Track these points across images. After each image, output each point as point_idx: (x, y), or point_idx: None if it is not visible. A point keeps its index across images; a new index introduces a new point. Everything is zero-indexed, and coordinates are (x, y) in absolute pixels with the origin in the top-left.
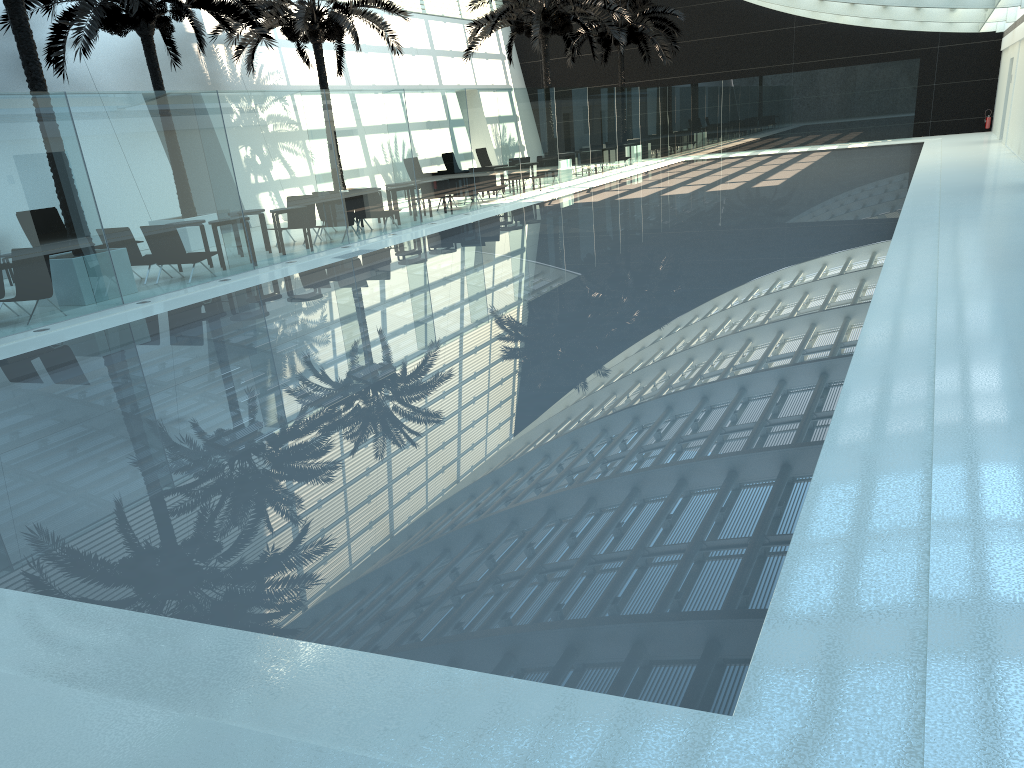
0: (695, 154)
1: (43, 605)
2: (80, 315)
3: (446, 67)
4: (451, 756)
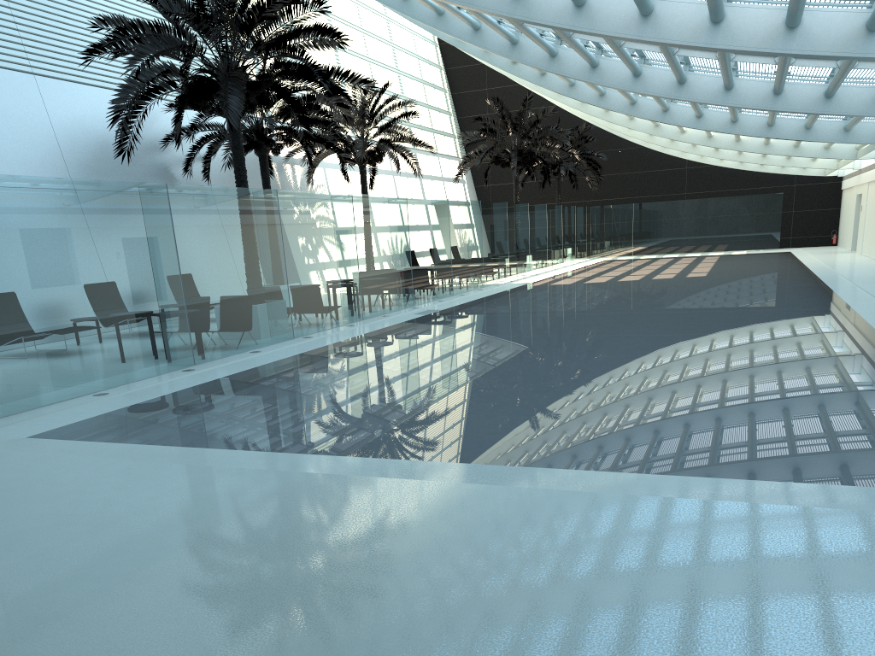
0: (612, 256)
1: (552, 471)
2: (271, 344)
3: (428, 187)
4: None
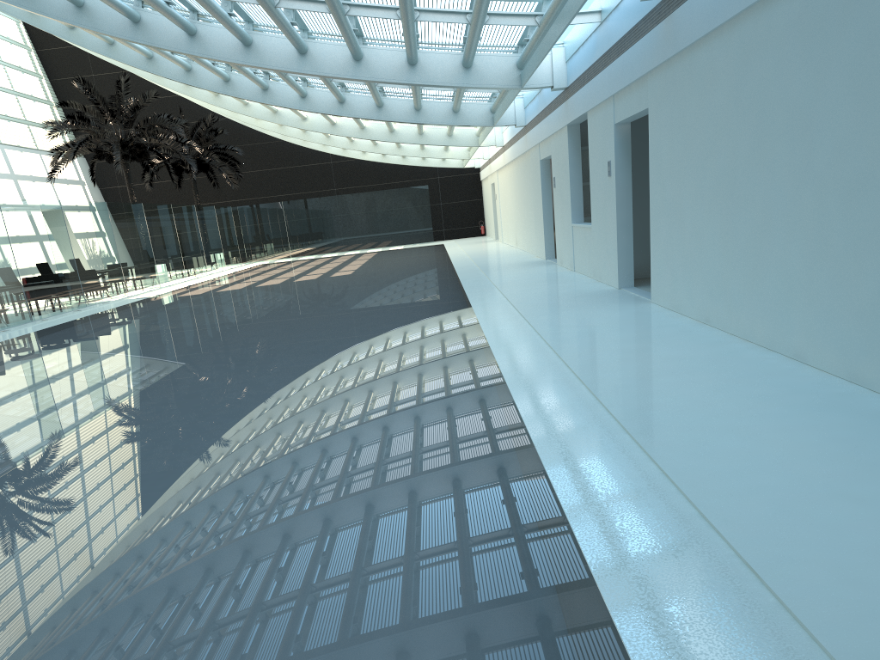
0: (270, 259)
1: None
2: None
3: (29, 189)
4: None
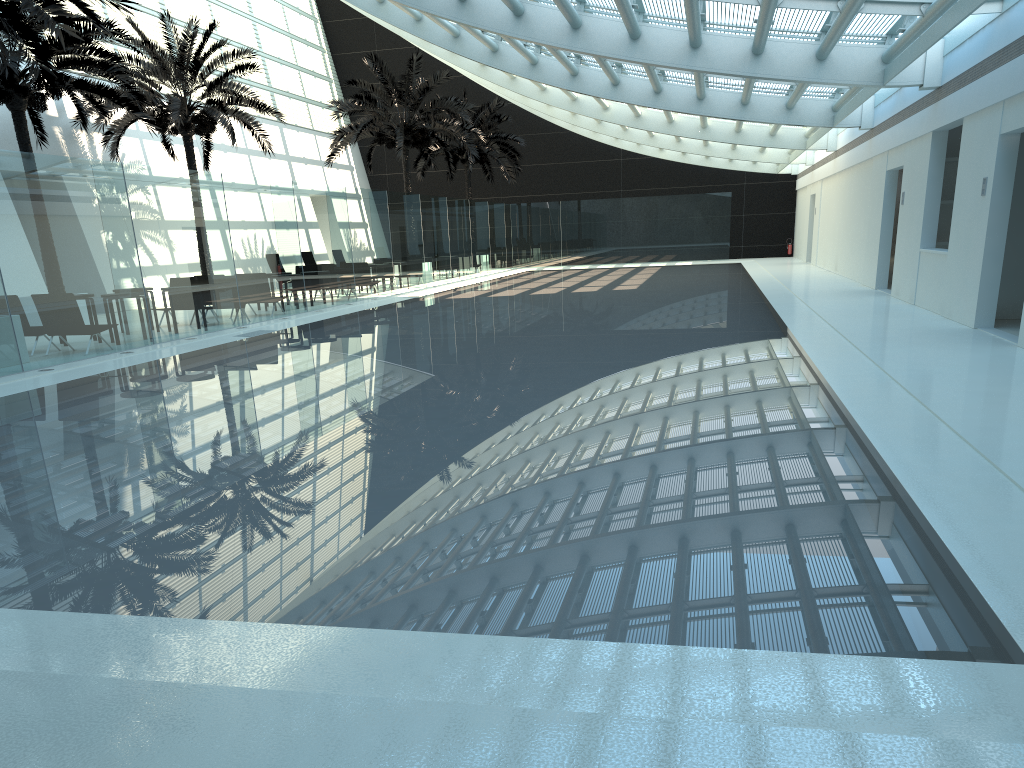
0: (538, 265)
1: (188, 626)
2: None
3: (300, 172)
4: (803, 716)
